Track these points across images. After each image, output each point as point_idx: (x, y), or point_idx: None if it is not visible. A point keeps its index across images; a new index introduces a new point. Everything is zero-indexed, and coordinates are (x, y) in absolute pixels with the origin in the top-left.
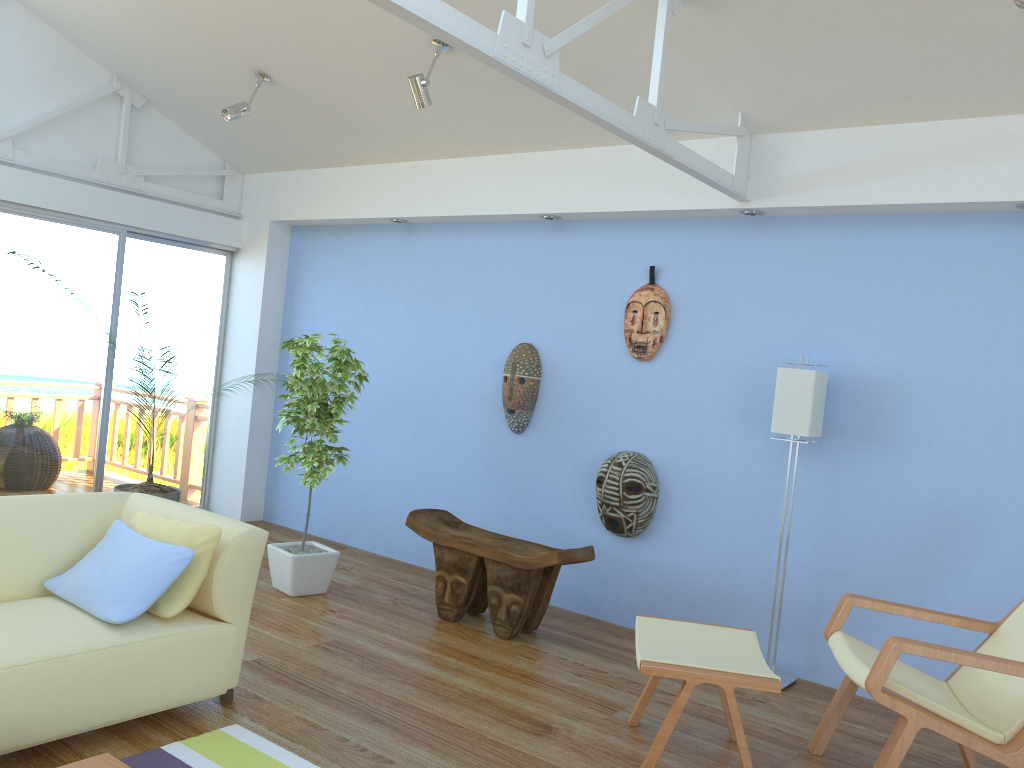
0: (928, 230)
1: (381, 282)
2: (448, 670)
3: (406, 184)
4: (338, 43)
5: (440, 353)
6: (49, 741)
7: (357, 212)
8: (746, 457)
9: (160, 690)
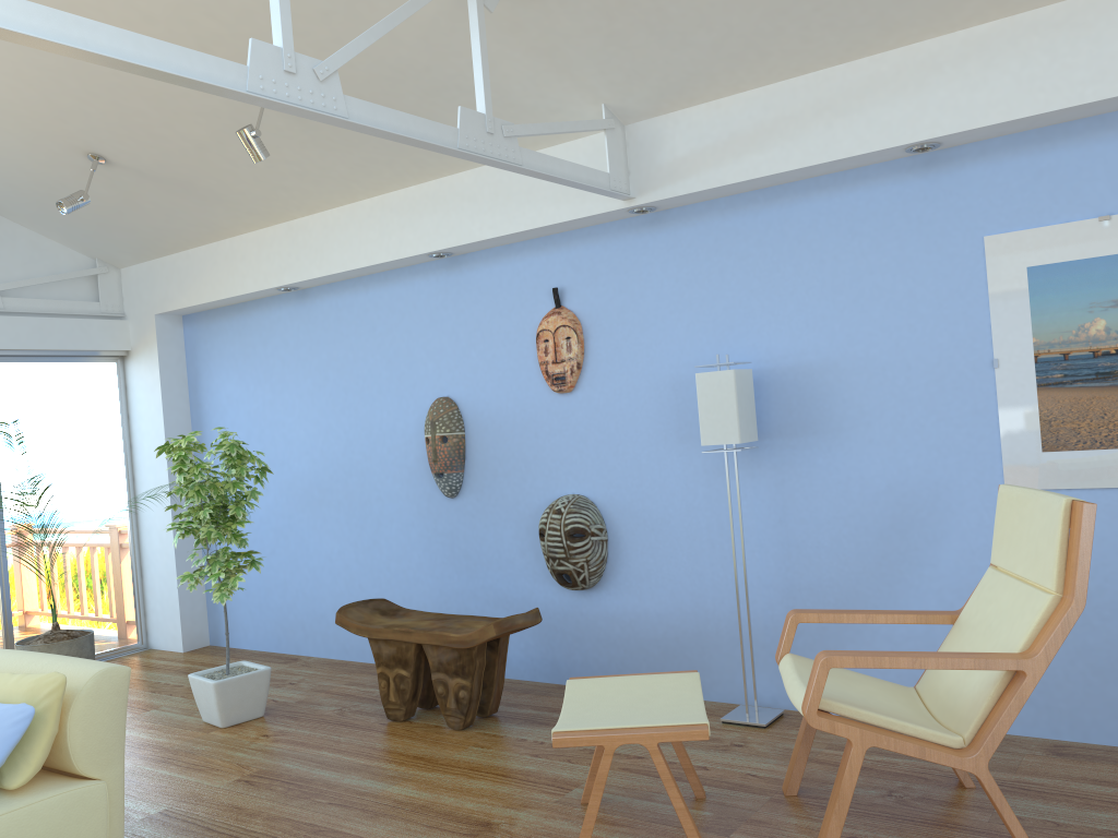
0: (826, 194)
1: (284, 359)
2: (386, 779)
3: (286, 247)
4: (161, 107)
5: (358, 425)
6: None
7: (242, 288)
8: (689, 477)
9: None
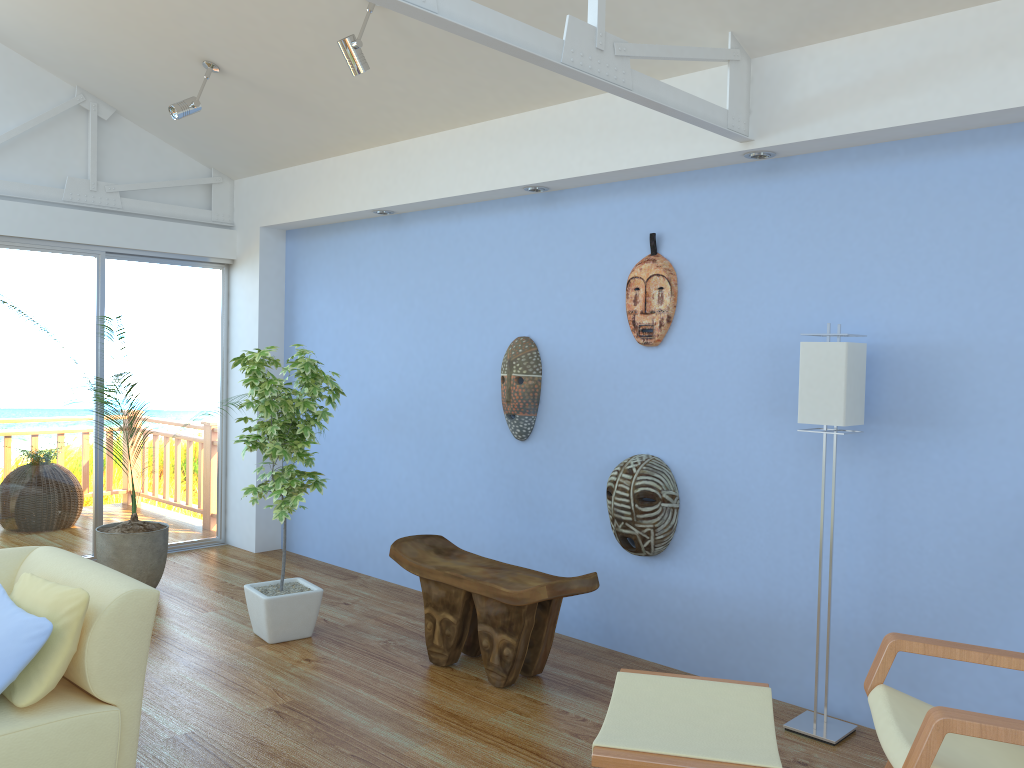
0: (982, 150)
1: (374, 282)
2: (414, 736)
3: (385, 170)
4: (270, 15)
5: (437, 355)
6: None
7: (340, 207)
8: (777, 454)
9: None
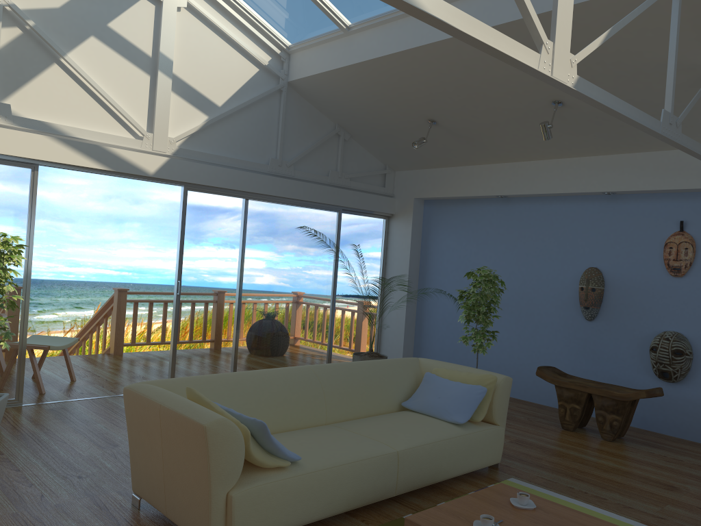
0: None
1: (488, 232)
2: (592, 456)
3: (508, 175)
4: (489, 104)
5: (532, 273)
6: (443, 480)
7: (475, 192)
8: None
9: (480, 458)
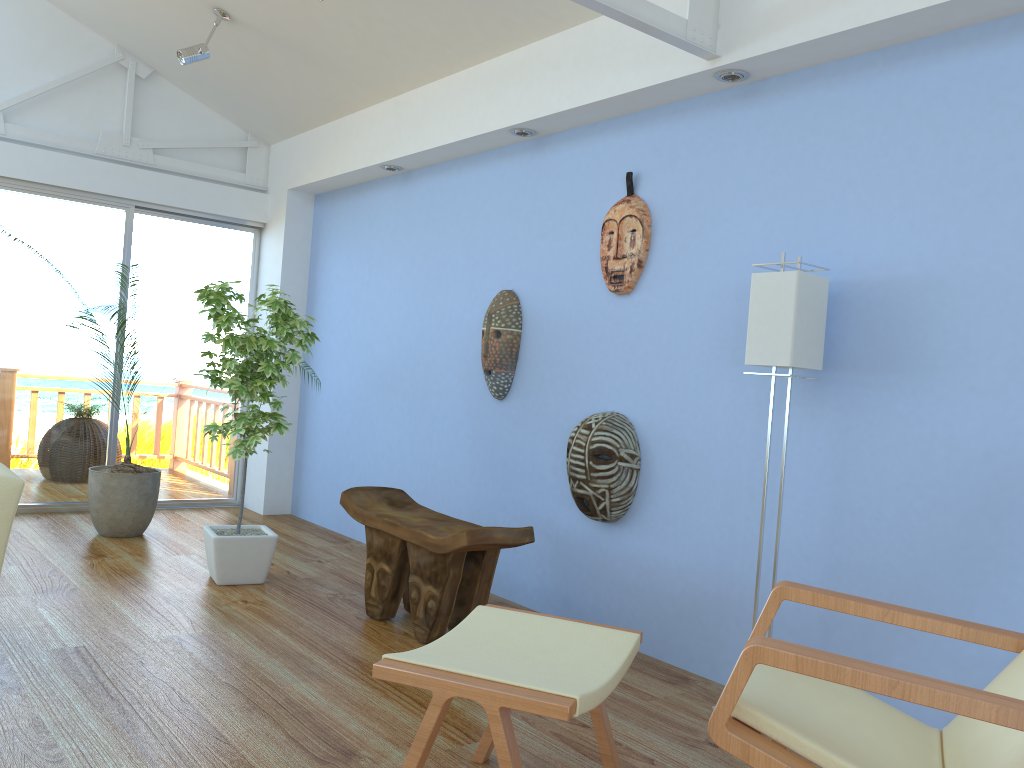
0: (965, 52)
1: (383, 242)
2: (302, 674)
3: (391, 123)
4: None
5: (432, 314)
6: None
7: (352, 164)
8: (738, 409)
9: None
